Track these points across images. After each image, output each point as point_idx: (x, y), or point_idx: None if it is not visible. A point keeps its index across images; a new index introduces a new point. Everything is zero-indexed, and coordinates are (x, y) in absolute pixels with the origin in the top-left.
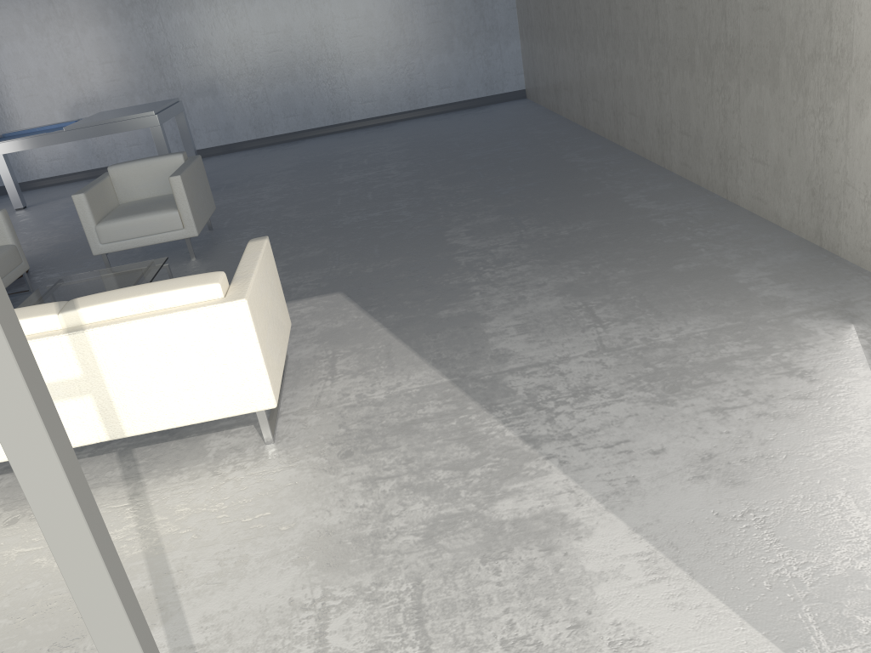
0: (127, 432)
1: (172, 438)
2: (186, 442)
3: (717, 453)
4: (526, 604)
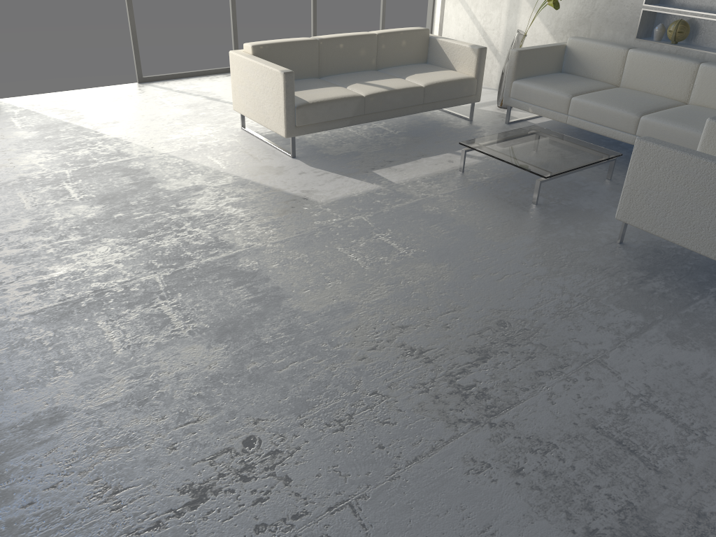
0: None
1: None
2: None
3: (22, 138)
4: (103, 109)
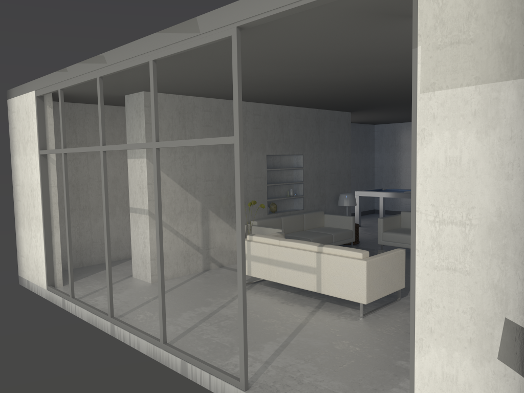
0: (321, 291)
1: (338, 304)
2: (340, 306)
3: None
4: (370, 379)
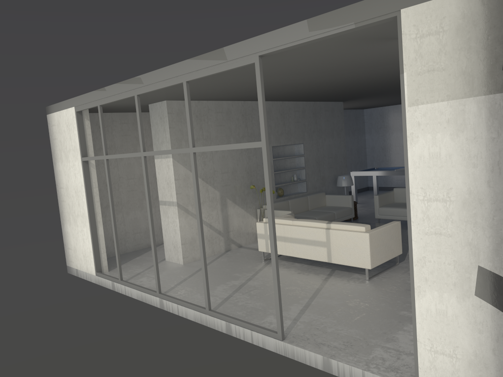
0: (332, 261)
1: (346, 271)
2: (348, 273)
3: None
4: (380, 326)
